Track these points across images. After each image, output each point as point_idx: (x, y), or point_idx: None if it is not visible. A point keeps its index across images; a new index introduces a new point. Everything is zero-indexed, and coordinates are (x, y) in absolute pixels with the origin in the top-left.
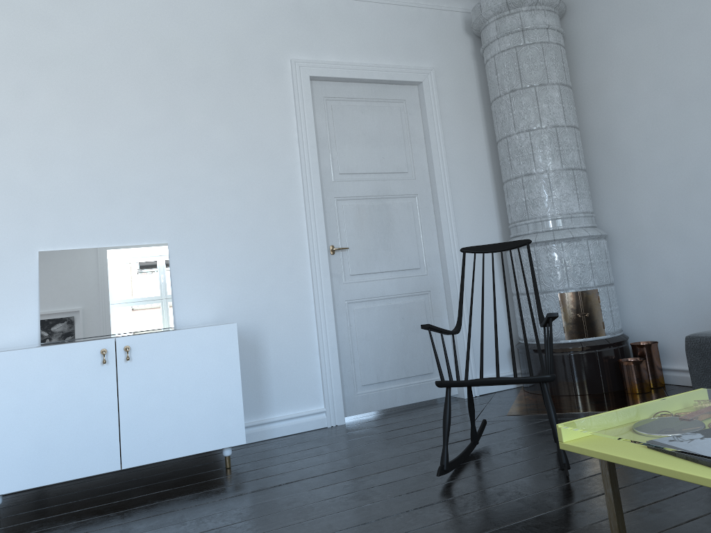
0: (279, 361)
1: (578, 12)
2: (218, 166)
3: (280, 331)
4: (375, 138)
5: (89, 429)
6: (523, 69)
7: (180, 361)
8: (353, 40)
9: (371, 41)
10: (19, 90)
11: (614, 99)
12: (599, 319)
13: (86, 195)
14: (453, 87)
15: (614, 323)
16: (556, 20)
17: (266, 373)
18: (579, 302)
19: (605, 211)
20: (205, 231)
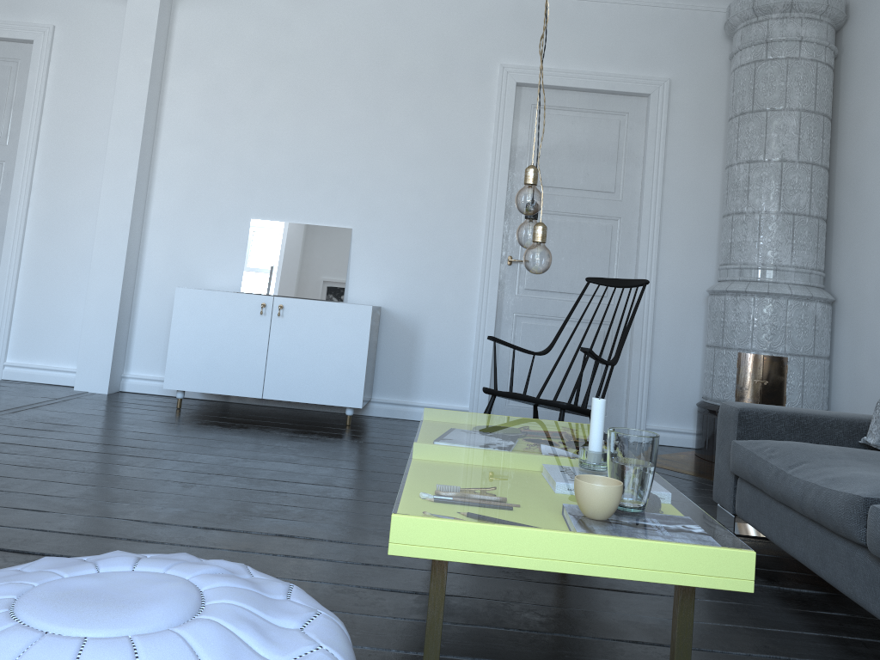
0: (433, 354)
1: (858, 20)
2: (409, 164)
3: (439, 327)
4: (583, 152)
5: (244, 361)
6: (757, 89)
7: (320, 327)
8: (575, 45)
9: (597, 46)
10: (256, 84)
11: (869, 135)
12: (781, 392)
13: (293, 177)
14: (692, 101)
15: (803, 401)
16: (819, 30)
17: (419, 362)
18: (759, 367)
19: (840, 270)
20: (387, 223)
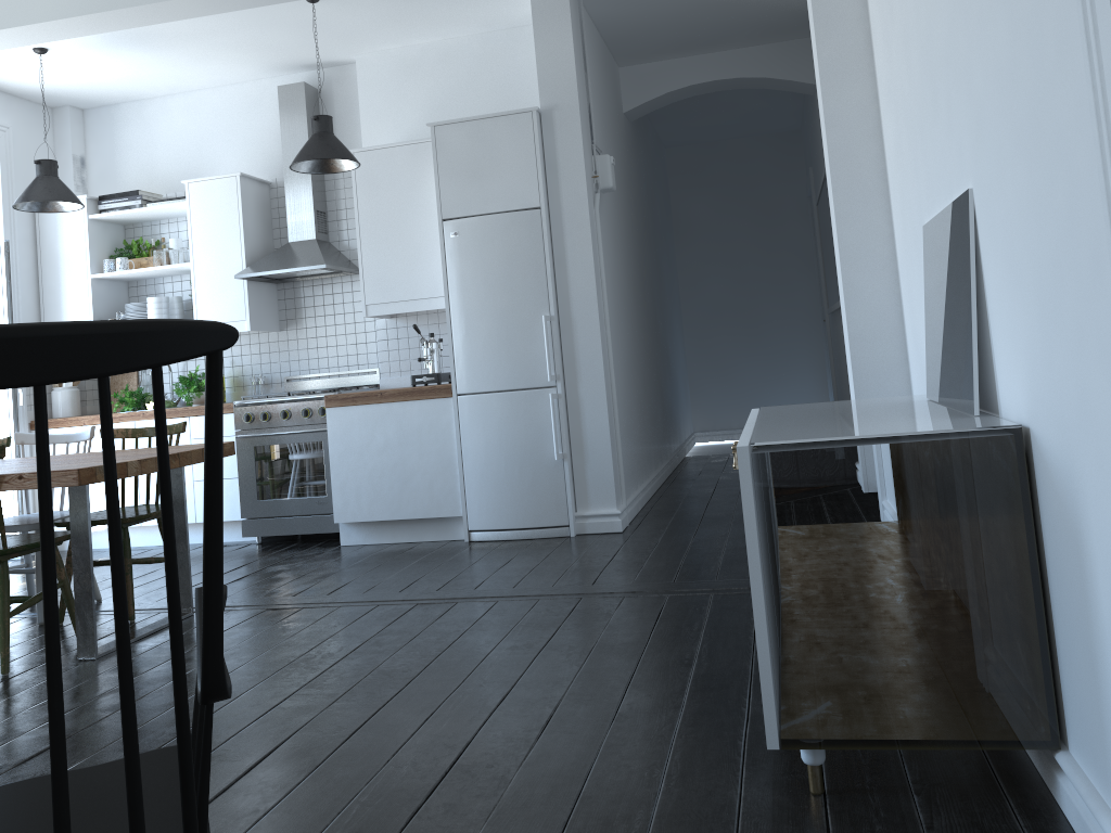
0: None
1: None
2: None
3: (1106, 515)
4: None
5: None
6: None
7: None
8: None
9: None
10: None
11: None
12: None
13: (926, 100)
14: None
15: None
16: None
17: (1100, 655)
18: None
19: None
20: (992, 140)
